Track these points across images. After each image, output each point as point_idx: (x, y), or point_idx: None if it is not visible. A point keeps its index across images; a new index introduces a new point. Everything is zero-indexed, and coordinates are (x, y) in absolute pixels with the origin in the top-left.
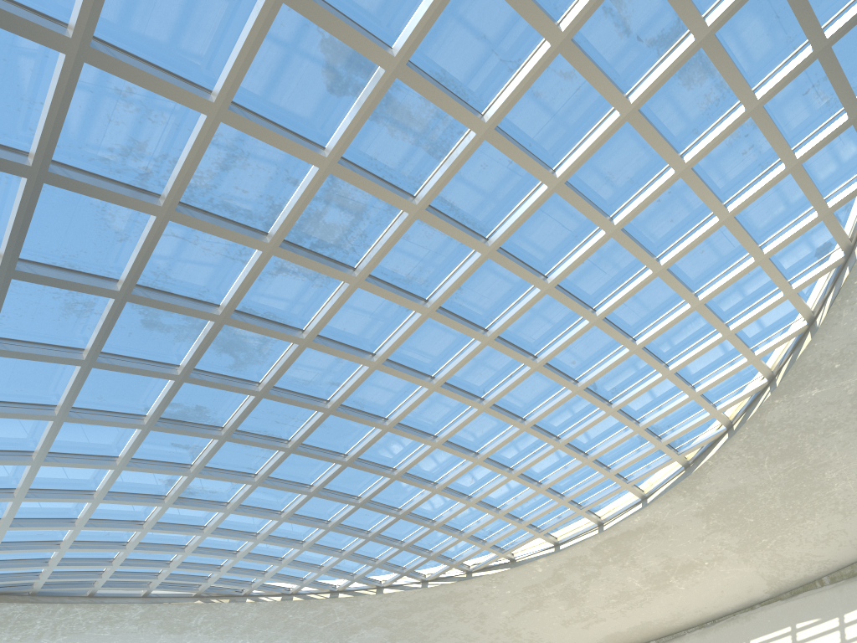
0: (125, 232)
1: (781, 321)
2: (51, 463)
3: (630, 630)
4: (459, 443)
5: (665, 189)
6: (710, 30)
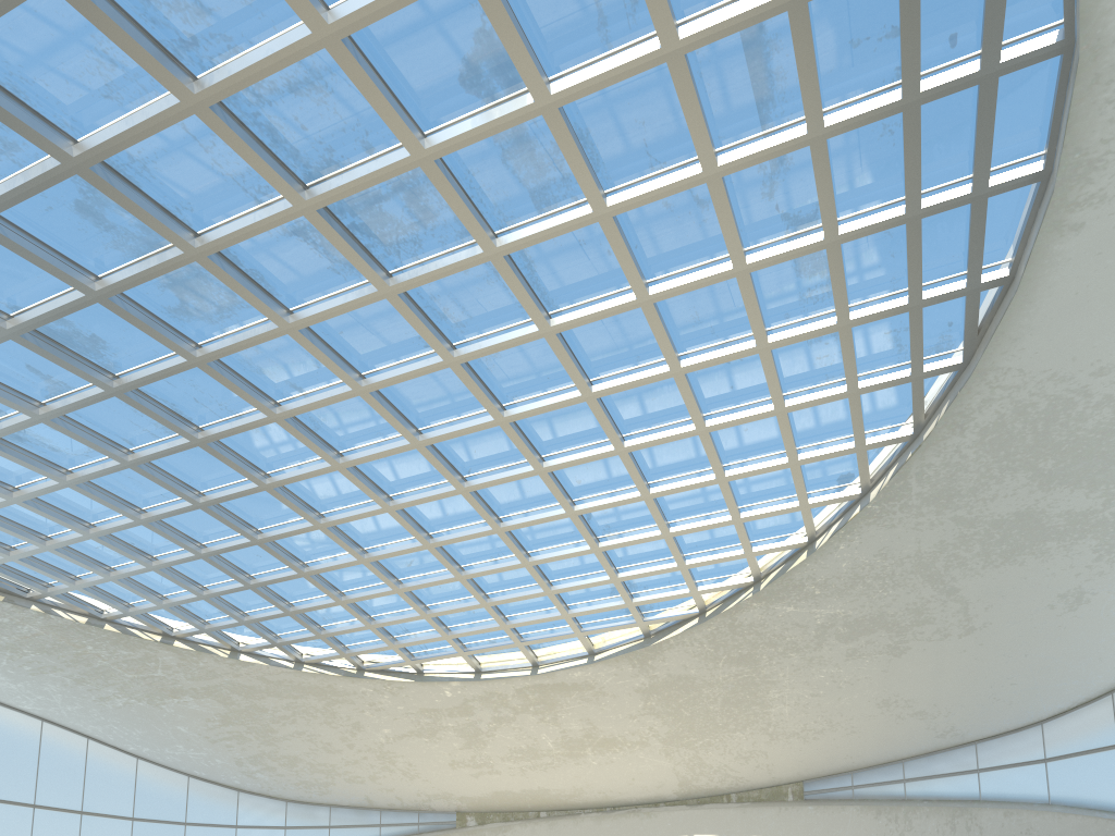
0: (119, 90)
1: (786, 528)
2: None
3: (523, 793)
4: (414, 516)
5: (741, 357)
6: (839, 239)
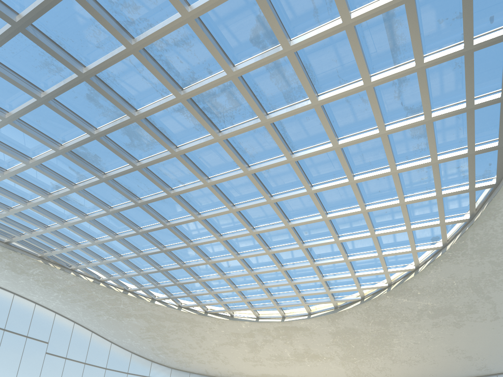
0: (102, 44)
1: (404, 261)
2: None
3: (275, 376)
4: (231, 244)
5: (383, 176)
6: (432, 119)
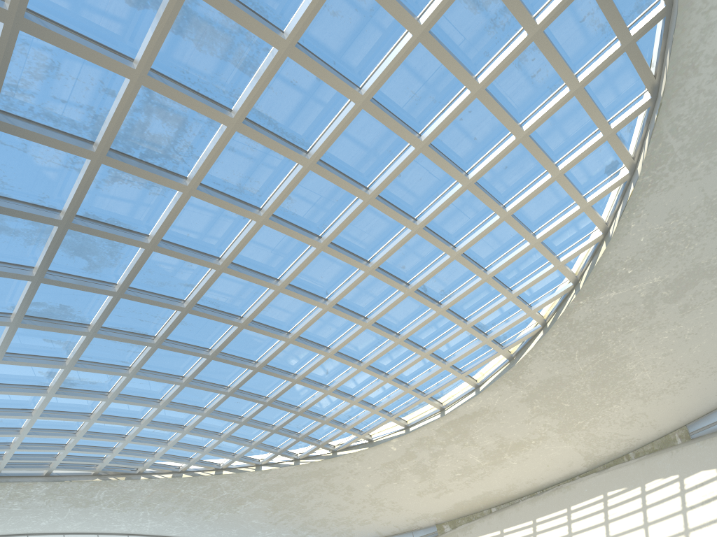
0: None
1: (581, 232)
2: None
3: (474, 499)
4: (311, 339)
5: (464, 108)
6: None
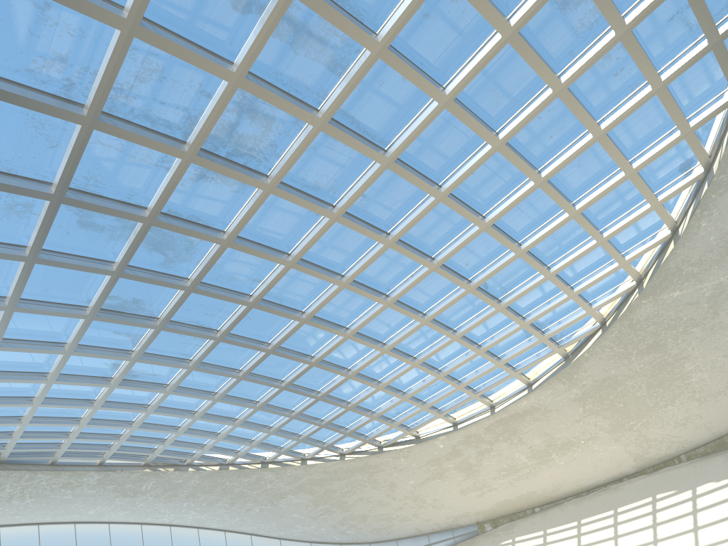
0: (55, 139)
1: (648, 230)
2: (6, 348)
3: (518, 498)
4: (368, 334)
5: (544, 107)
6: None
